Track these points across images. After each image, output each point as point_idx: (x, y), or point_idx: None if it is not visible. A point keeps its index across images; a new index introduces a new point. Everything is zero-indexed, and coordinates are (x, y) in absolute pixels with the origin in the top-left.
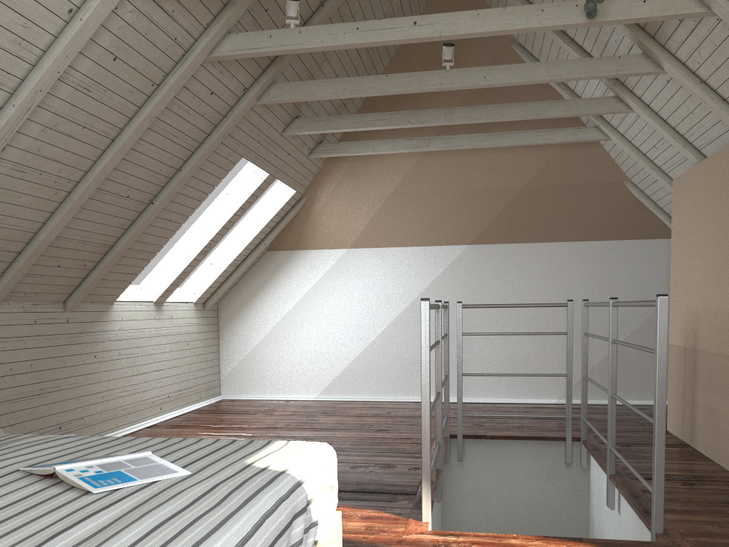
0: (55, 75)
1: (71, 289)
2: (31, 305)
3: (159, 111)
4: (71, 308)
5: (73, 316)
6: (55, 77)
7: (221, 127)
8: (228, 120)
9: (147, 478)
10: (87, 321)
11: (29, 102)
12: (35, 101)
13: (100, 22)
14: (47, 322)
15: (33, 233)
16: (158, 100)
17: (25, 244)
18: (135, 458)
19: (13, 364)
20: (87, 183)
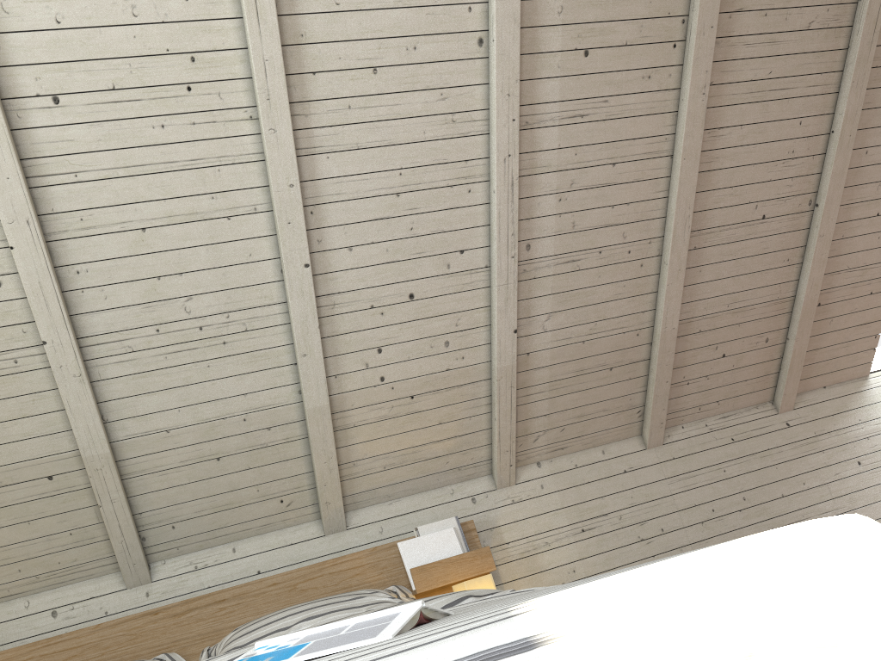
0: (513, 126)
1: (770, 380)
2: (718, 419)
3: (706, 73)
4: (786, 406)
5: (796, 415)
6: (514, 129)
7: (859, 23)
8: (864, 3)
9: (304, 655)
10: (824, 416)
11: (506, 176)
12: (513, 171)
13: (517, 24)
14: (752, 435)
15: (648, 329)
16: (692, 59)
17: (649, 346)
18: (381, 616)
19: (715, 502)
20: (670, 231)
